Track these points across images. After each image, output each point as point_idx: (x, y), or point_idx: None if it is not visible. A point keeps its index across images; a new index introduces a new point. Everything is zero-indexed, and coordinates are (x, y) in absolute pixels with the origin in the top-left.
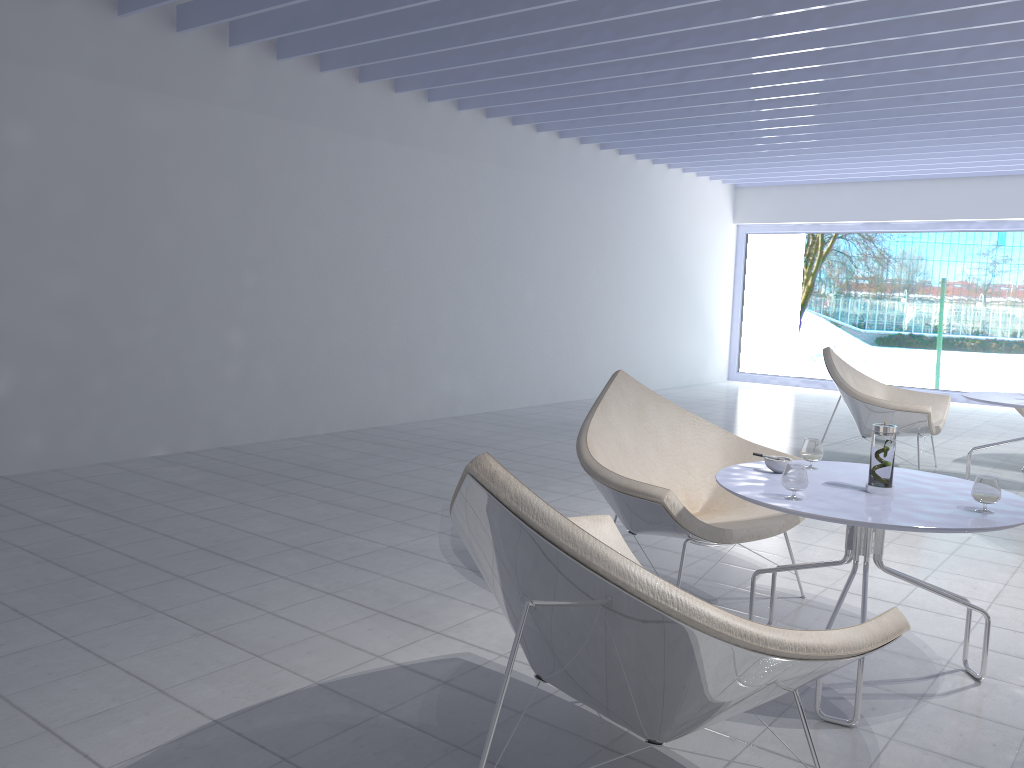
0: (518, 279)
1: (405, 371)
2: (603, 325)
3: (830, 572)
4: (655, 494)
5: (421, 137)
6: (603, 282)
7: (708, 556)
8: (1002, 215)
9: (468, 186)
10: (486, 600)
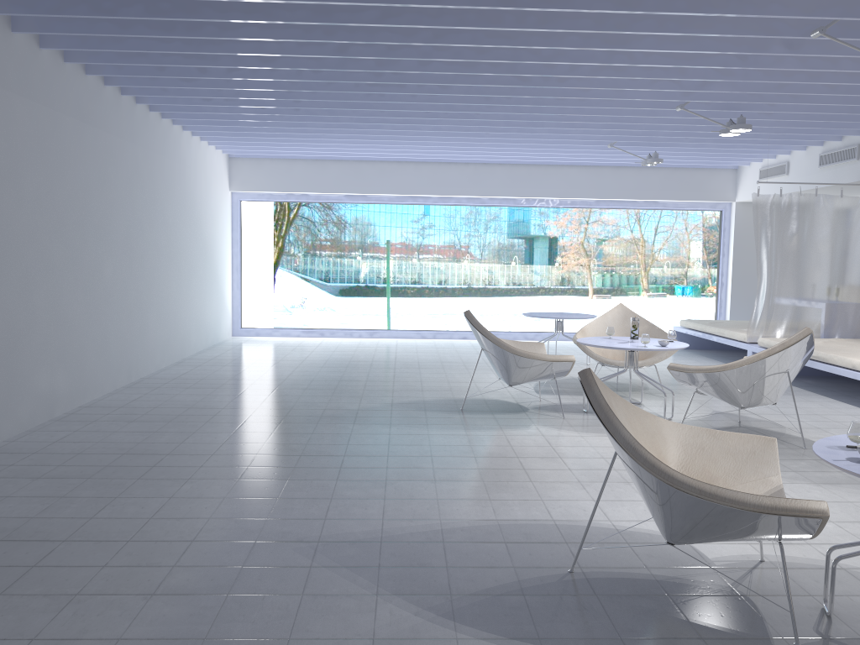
0: (98, 250)
1: (7, 373)
2: (159, 294)
3: None
4: (816, 509)
5: (7, 75)
6: (157, 250)
7: (624, 538)
8: (451, 193)
9: (53, 141)
10: None
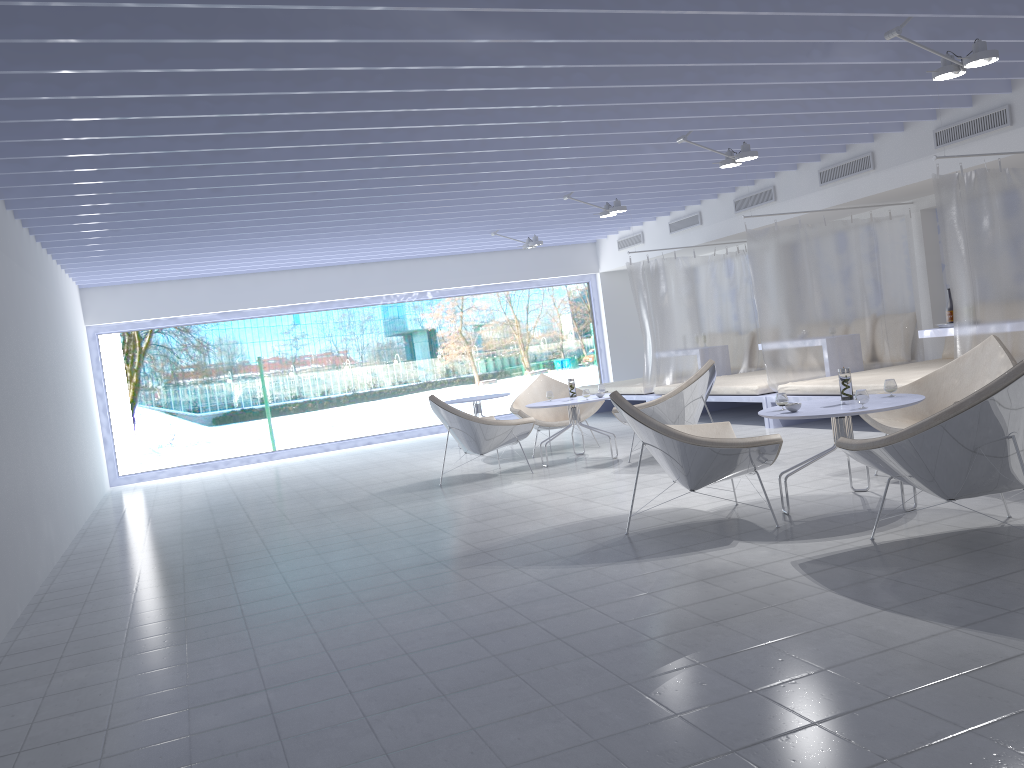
0: (45, 396)
1: (32, 519)
2: (74, 441)
3: (697, 498)
4: (775, 438)
5: None
6: (66, 393)
7: (645, 515)
8: (333, 297)
9: (14, 289)
10: (694, 558)
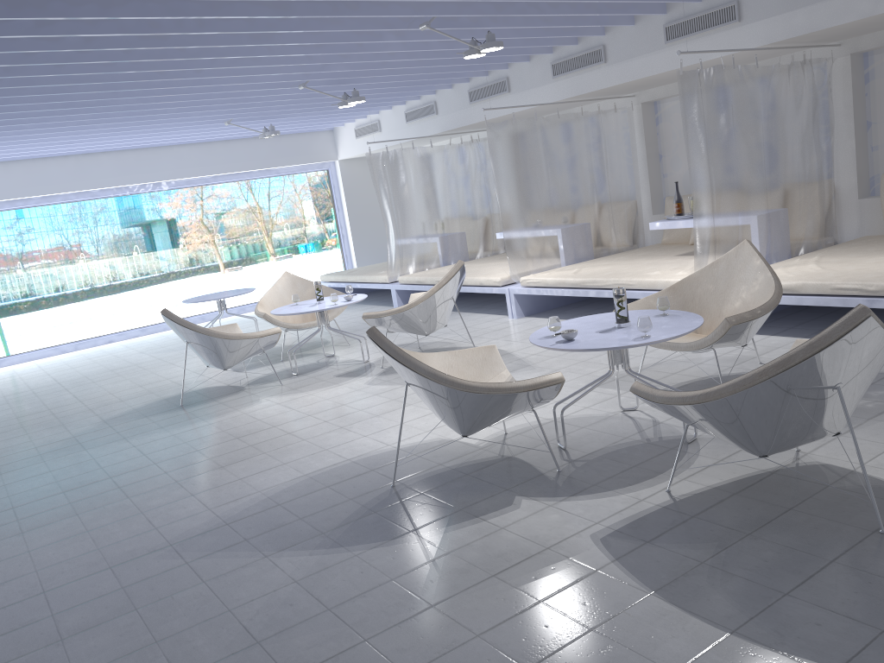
0: None
1: None
2: None
3: None
4: (557, 378)
5: None
6: None
7: (409, 452)
8: (57, 190)
9: None
10: (477, 530)
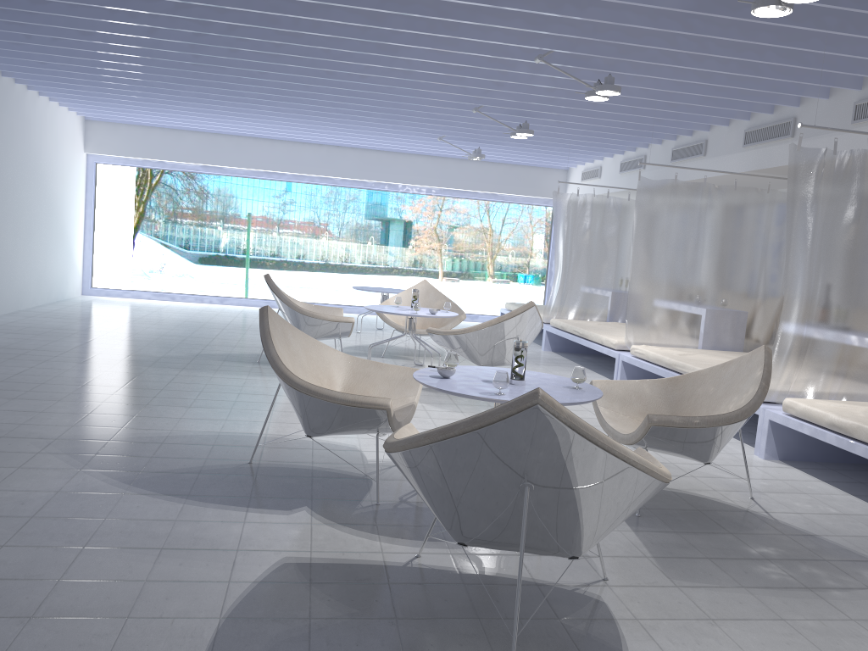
0: None
1: None
2: None
3: None
4: (382, 403)
5: None
6: None
7: (313, 446)
8: (305, 171)
9: None
10: (226, 515)
